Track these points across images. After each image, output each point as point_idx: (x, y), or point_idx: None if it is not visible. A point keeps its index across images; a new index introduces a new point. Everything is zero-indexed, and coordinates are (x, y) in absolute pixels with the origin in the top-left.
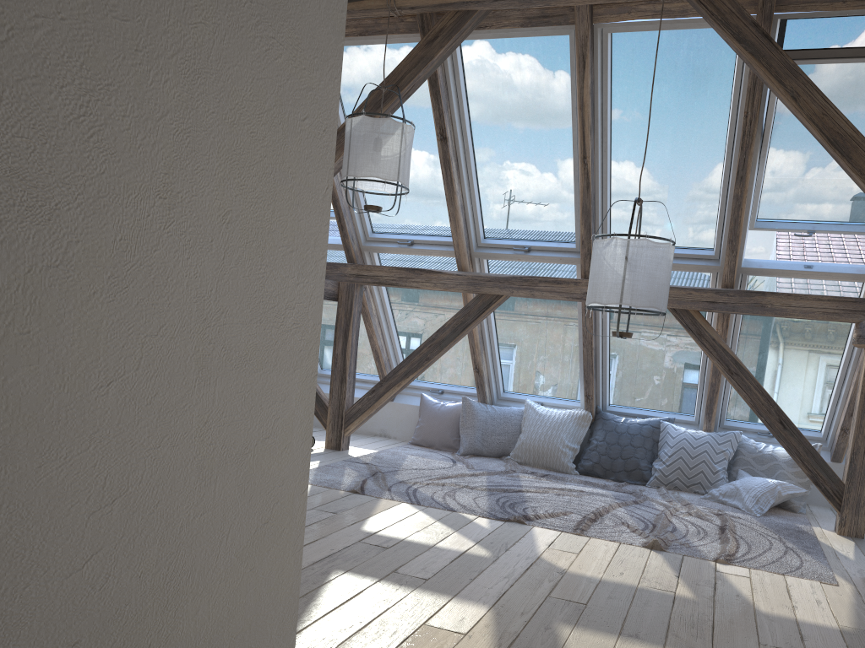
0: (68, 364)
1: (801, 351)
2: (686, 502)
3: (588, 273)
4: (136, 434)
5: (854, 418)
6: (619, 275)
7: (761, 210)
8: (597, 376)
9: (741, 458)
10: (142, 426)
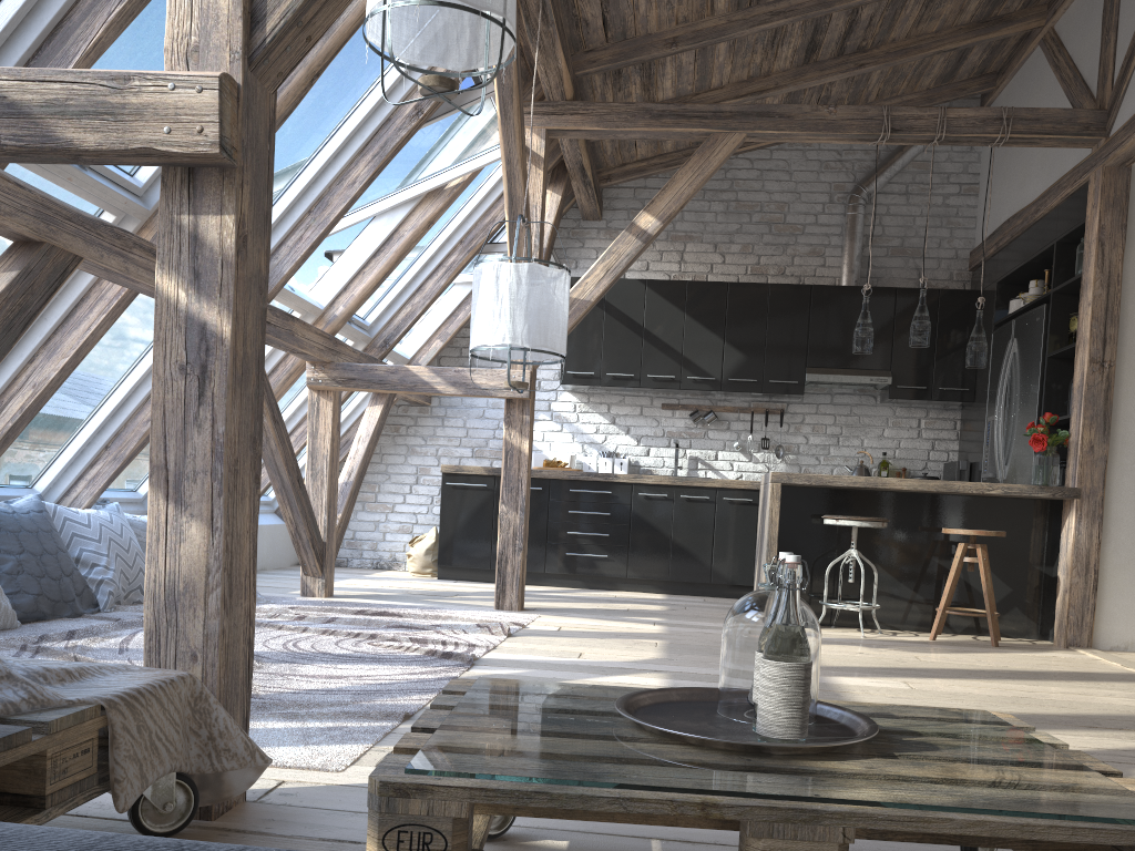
0: None
1: None
2: None
3: None
4: None
5: (319, 468)
6: (566, 318)
7: None
8: None
9: (138, 541)
10: None
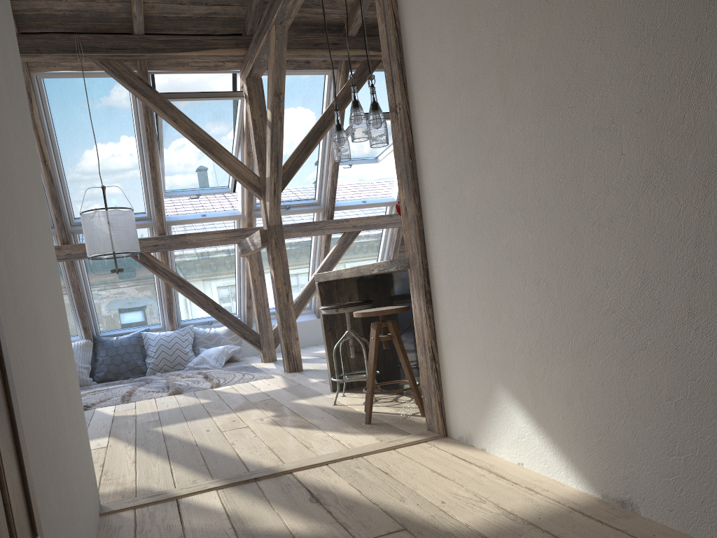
0: (39, 265)
1: (213, 267)
2: (177, 374)
3: (66, 240)
4: (48, 294)
5: (253, 296)
6: (107, 233)
7: (167, 185)
8: (88, 313)
9: (198, 341)
10: (48, 291)
